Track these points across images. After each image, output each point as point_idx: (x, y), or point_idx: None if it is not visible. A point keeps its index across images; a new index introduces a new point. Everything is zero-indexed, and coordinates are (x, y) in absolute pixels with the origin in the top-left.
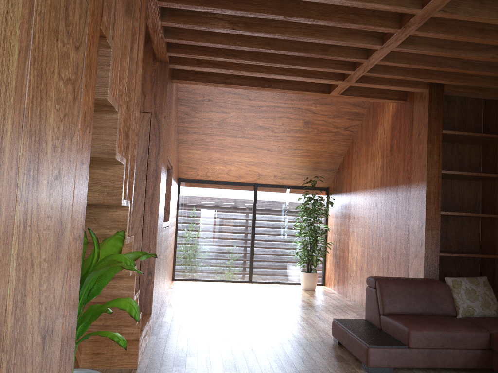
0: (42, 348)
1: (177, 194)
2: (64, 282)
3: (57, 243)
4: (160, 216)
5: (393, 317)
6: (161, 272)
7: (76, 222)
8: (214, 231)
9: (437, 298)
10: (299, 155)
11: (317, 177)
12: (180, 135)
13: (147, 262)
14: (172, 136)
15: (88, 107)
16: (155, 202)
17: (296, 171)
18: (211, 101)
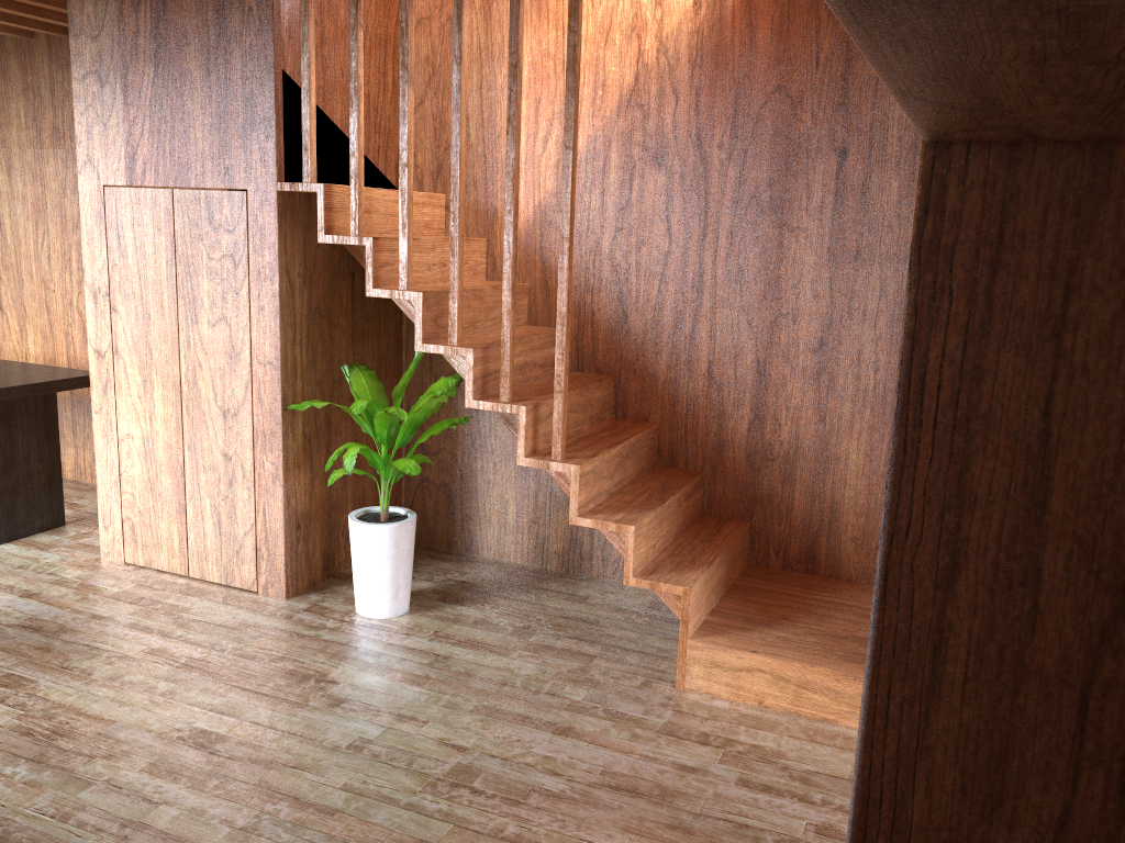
0: (223, 418)
1: None
2: (248, 389)
3: (230, 360)
4: None
5: None
6: None
7: (260, 351)
8: None
9: None
10: None
11: None
12: None
13: None
14: None
15: (265, 263)
16: None
17: None
18: None
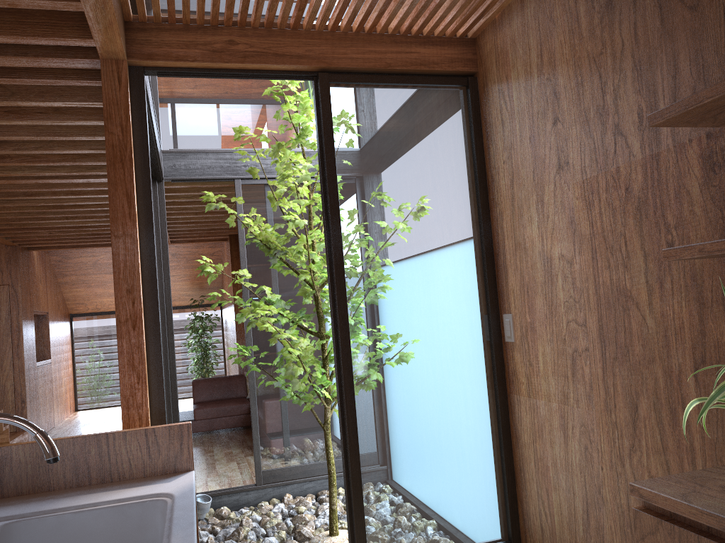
0: None
1: (69, 330)
2: None
3: None
4: (28, 358)
5: (196, 404)
6: (42, 401)
7: None
8: (113, 359)
9: (234, 387)
10: (180, 280)
11: (203, 296)
12: (59, 278)
13: (20, 393)
14: (41, 288)
15: None
16: (21, 350)
17: (183, 293)
18: (79, 249)
